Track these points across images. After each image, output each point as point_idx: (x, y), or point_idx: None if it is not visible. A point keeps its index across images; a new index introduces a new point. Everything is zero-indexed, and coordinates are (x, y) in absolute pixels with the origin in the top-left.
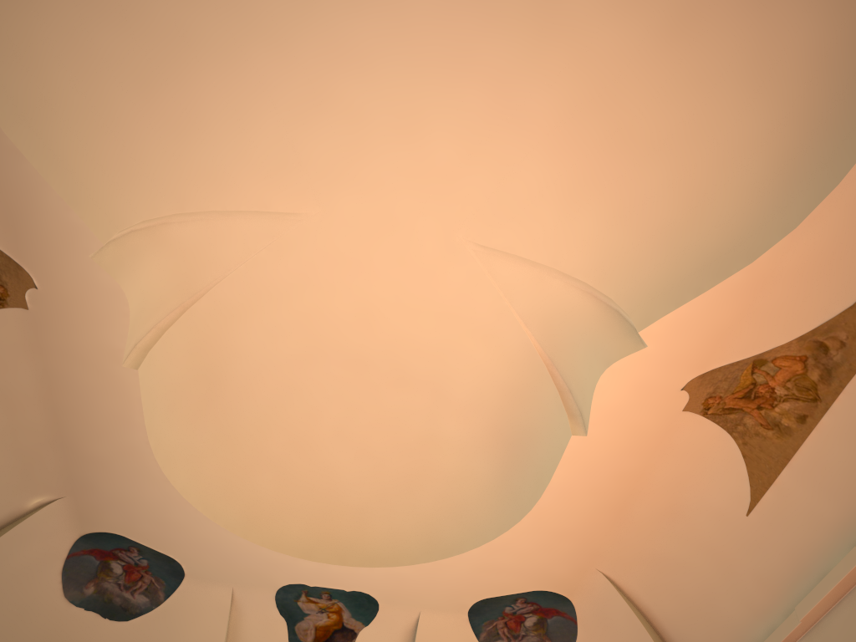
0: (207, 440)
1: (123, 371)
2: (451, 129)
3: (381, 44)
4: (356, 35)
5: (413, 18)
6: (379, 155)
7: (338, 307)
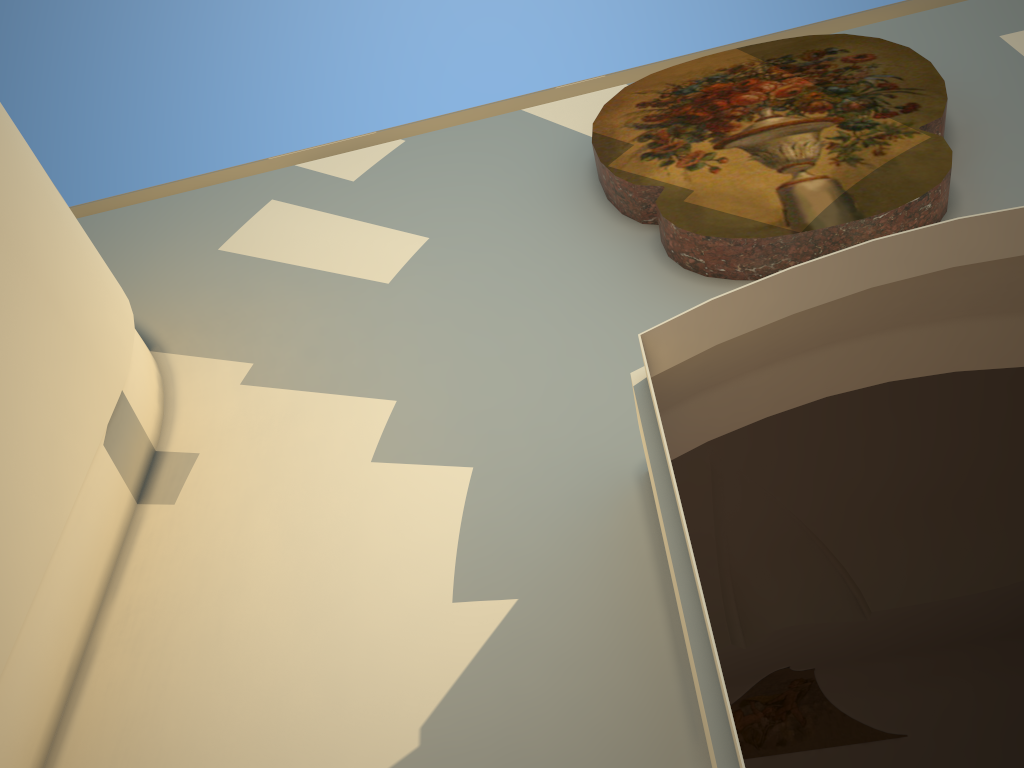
0: (1021, 505)
1: (875, 618)
2: None
3: None
4: None
5: None
6: None
7: (826, 399)
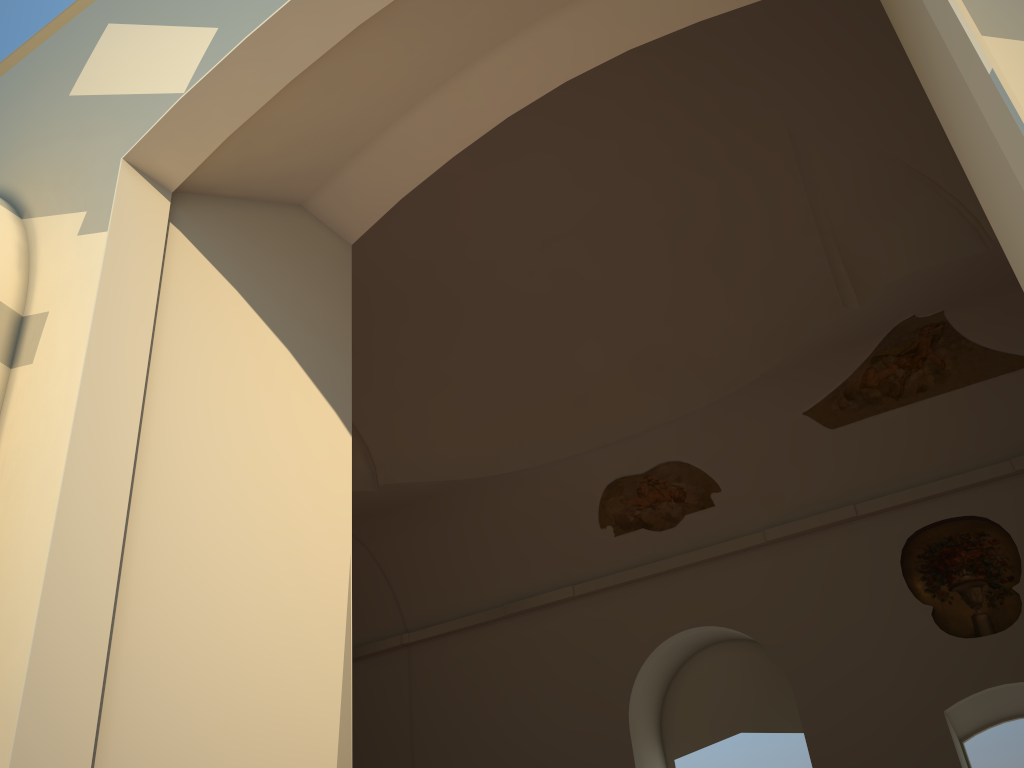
0: None
1: (999, 246)
2: (620, 79)
3: (594, 160)
4: (601, 175)
5: (559, 158)
6: (687, 103)
7: None
